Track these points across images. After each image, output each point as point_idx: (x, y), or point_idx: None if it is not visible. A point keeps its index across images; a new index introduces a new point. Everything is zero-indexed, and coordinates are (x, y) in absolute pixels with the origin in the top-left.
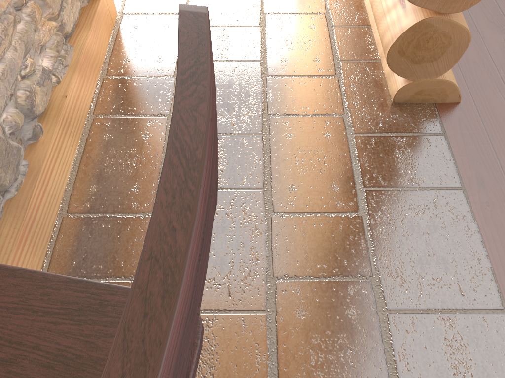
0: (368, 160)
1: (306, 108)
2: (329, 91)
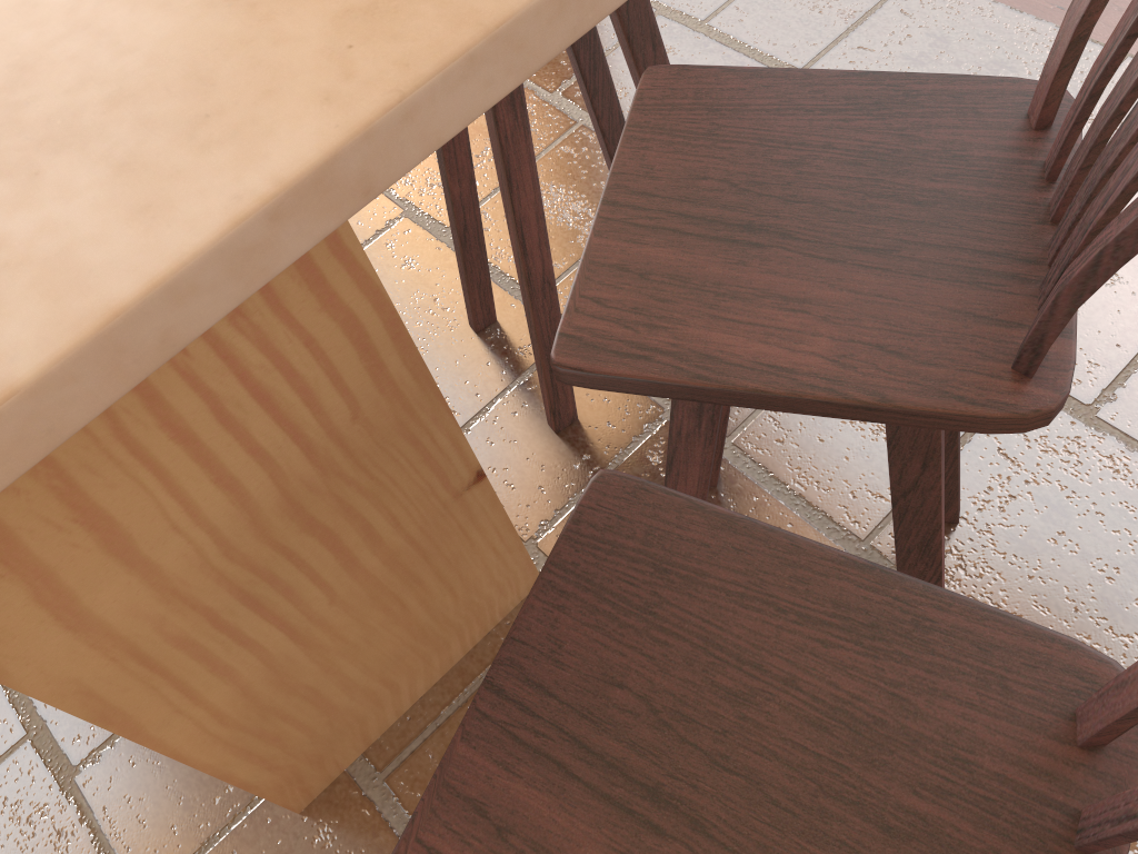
0: None
1: None
2: None
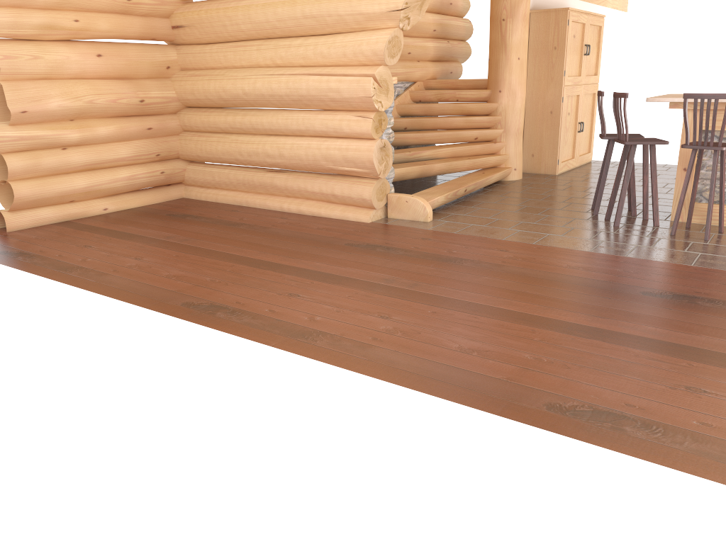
0: None
1: None
2: None
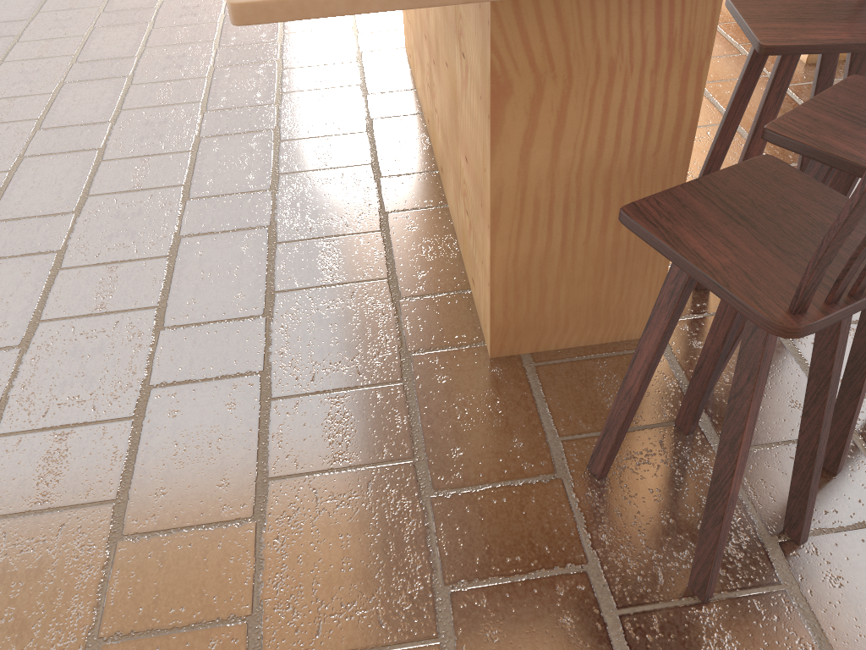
0: (809, 98)
1: (729, 75)
2: (743, 63)
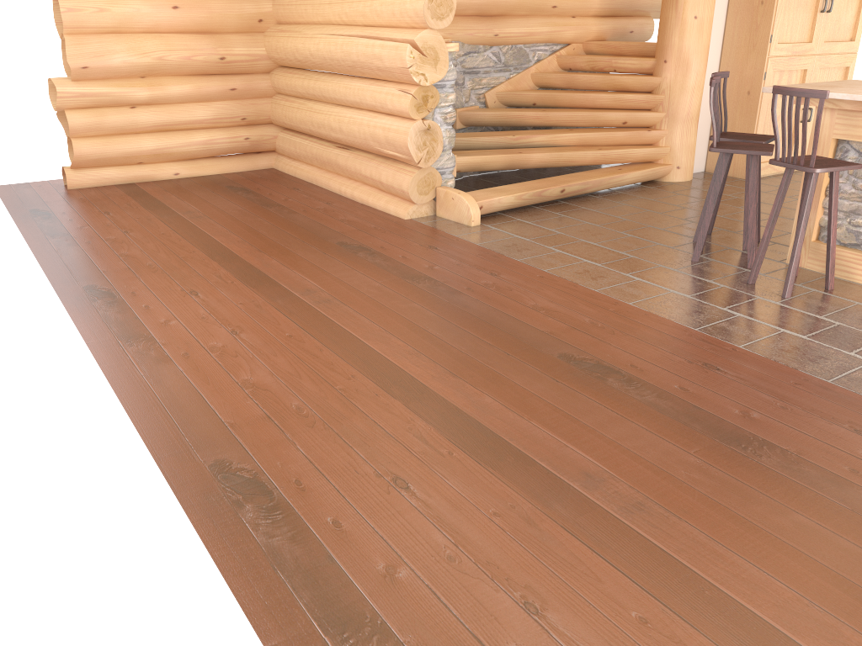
0: None
1: None
2: None
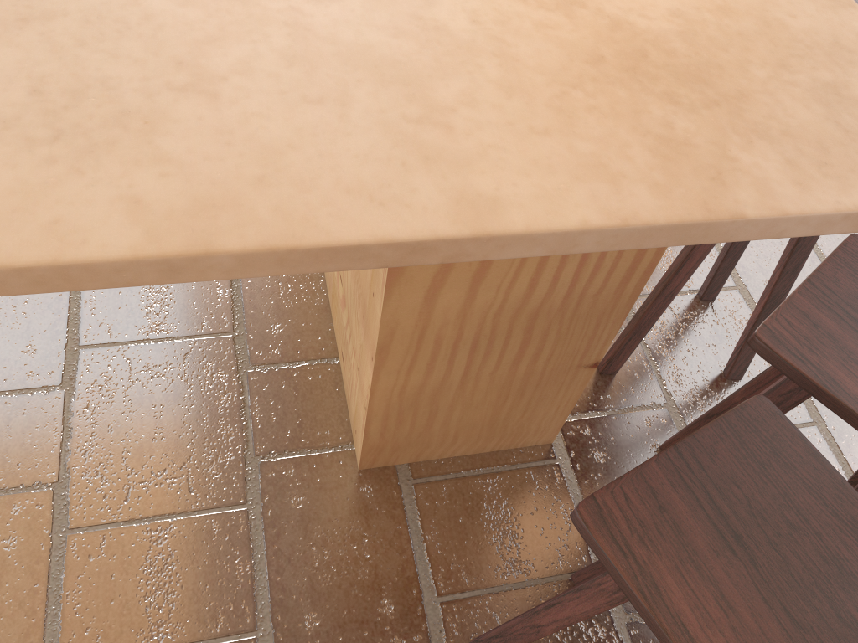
0: None
1: None
2: None
